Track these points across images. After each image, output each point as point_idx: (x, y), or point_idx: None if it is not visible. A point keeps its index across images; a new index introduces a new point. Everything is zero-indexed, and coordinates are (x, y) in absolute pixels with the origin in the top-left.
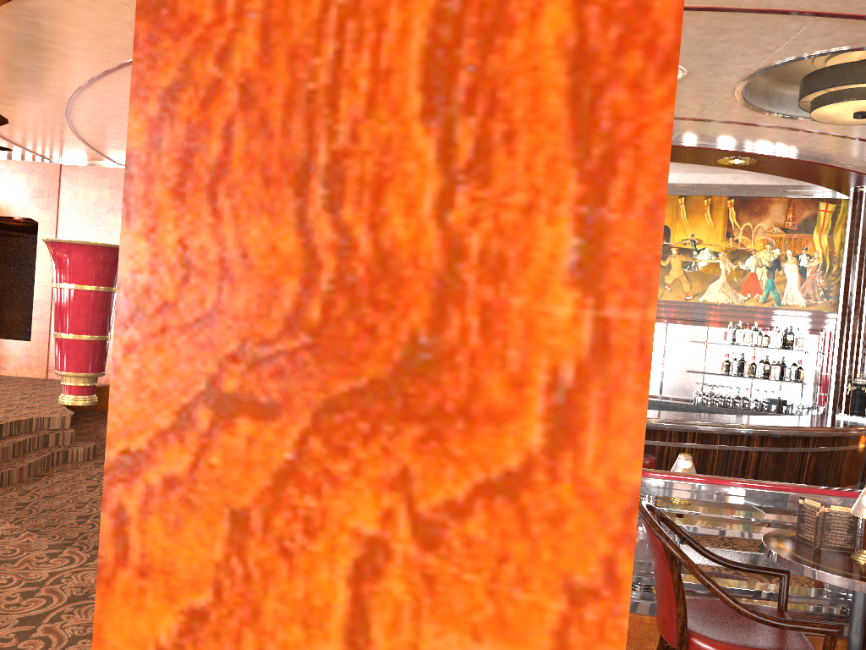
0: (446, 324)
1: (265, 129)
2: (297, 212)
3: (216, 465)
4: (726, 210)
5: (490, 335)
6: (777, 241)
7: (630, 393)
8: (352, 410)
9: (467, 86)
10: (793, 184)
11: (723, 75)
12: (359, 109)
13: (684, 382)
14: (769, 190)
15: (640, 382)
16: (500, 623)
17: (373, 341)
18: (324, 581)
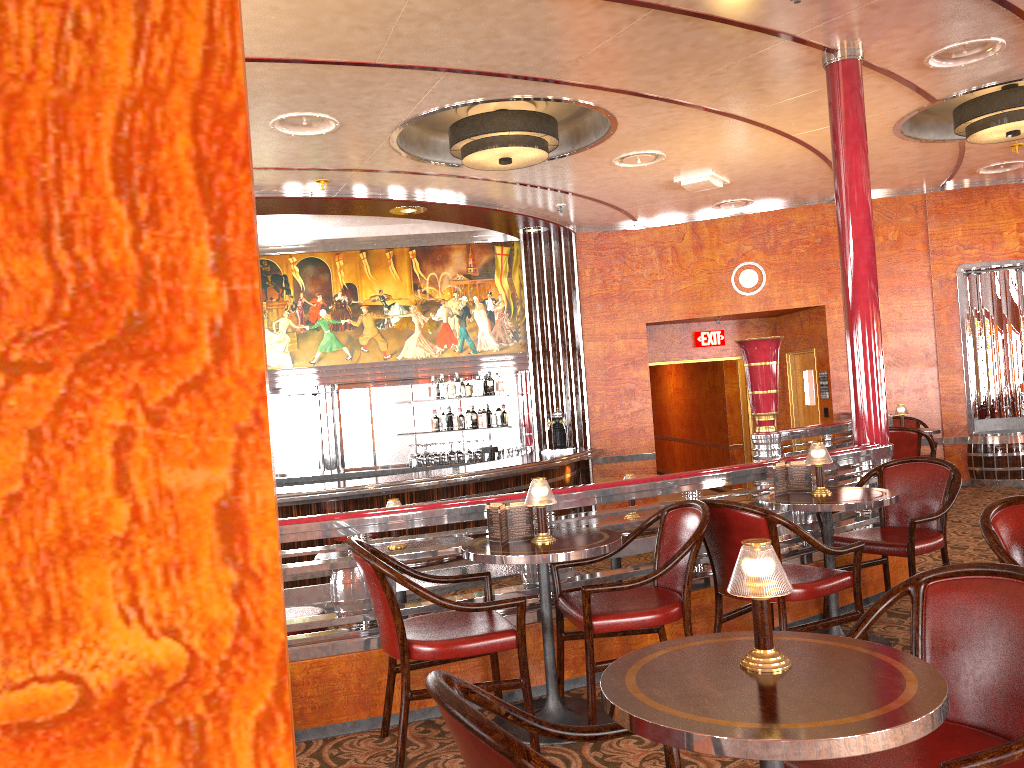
0: (148, 304)
1: (16, 205)
2: (45, 251)
3: (13, 405)
4: (410, 261)
5: (174, 306)
6: (463, 288)
7: (252, 325)
8: (99, 358)
9: (139, 177)
10: (469, 230)
11: (375, 126)
12: (77, 191)
13: (397, 446)
14: (447, 238)
15: (257, 319)
16: (204, 456)
17: (106, 318)
18: (97, 458)
